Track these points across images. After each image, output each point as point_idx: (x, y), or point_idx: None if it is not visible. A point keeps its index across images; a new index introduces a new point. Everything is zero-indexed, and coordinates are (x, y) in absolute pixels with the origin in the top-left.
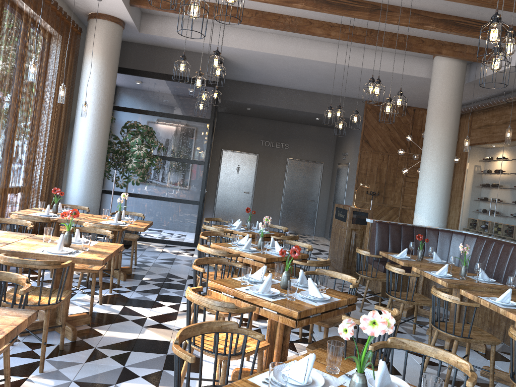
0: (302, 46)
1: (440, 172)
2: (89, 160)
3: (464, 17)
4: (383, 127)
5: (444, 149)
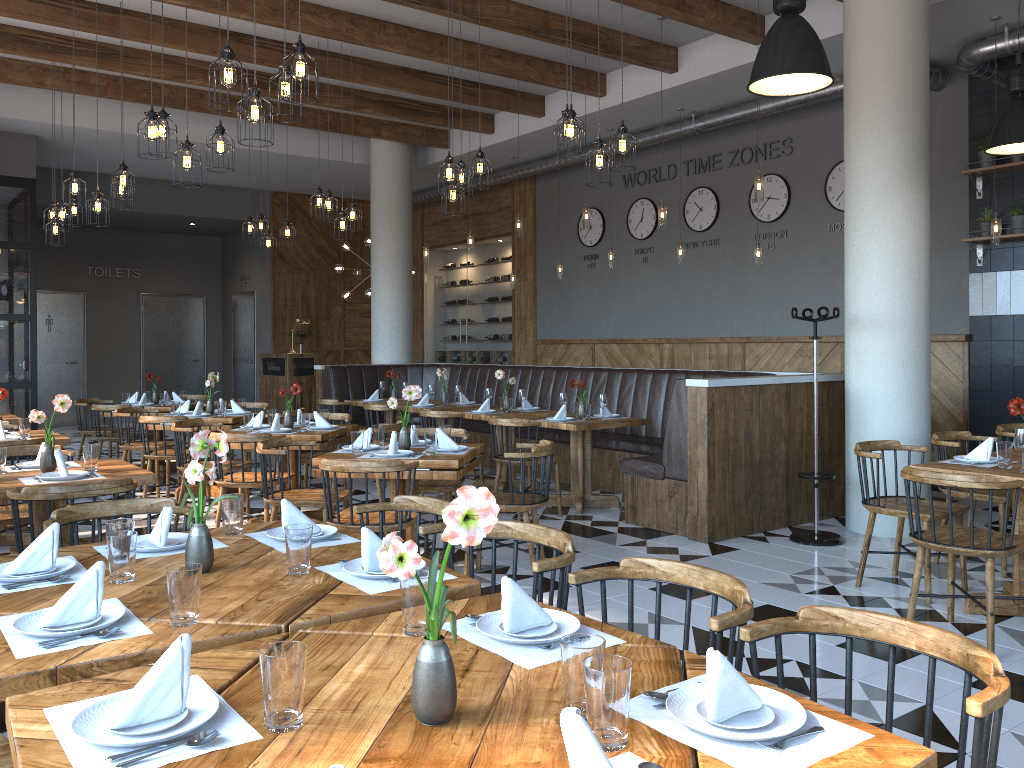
0: (180, 121)
1: (398, 291)
2: None
3: (406, 98)
4: (302, 231)
5: (399, 262)
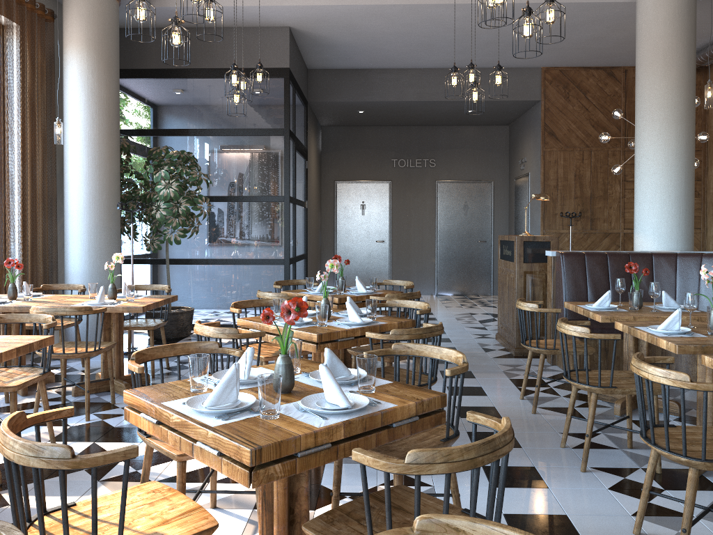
0: None
1: (671, 155)
2: (91, 214)
3: None
4: (576, 106)
5: (673, 116)
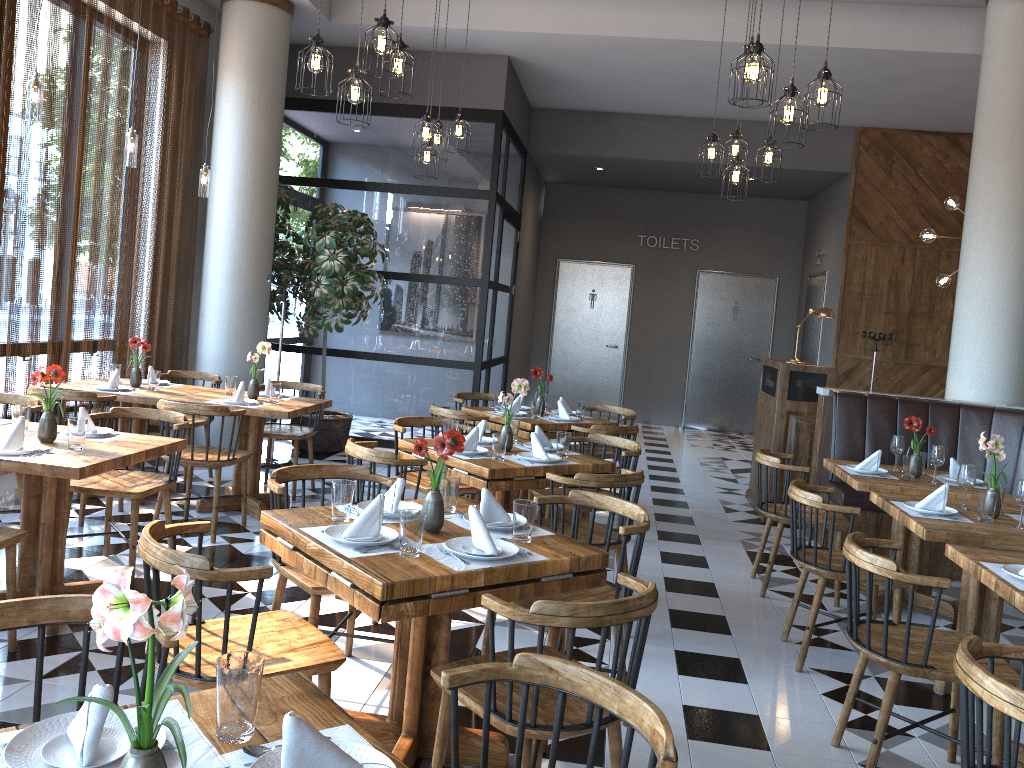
0: (670, 11)
1: (1006, 273)
2: (234, 285)
3: None
4: (900, 185)
5: (1015, 219)
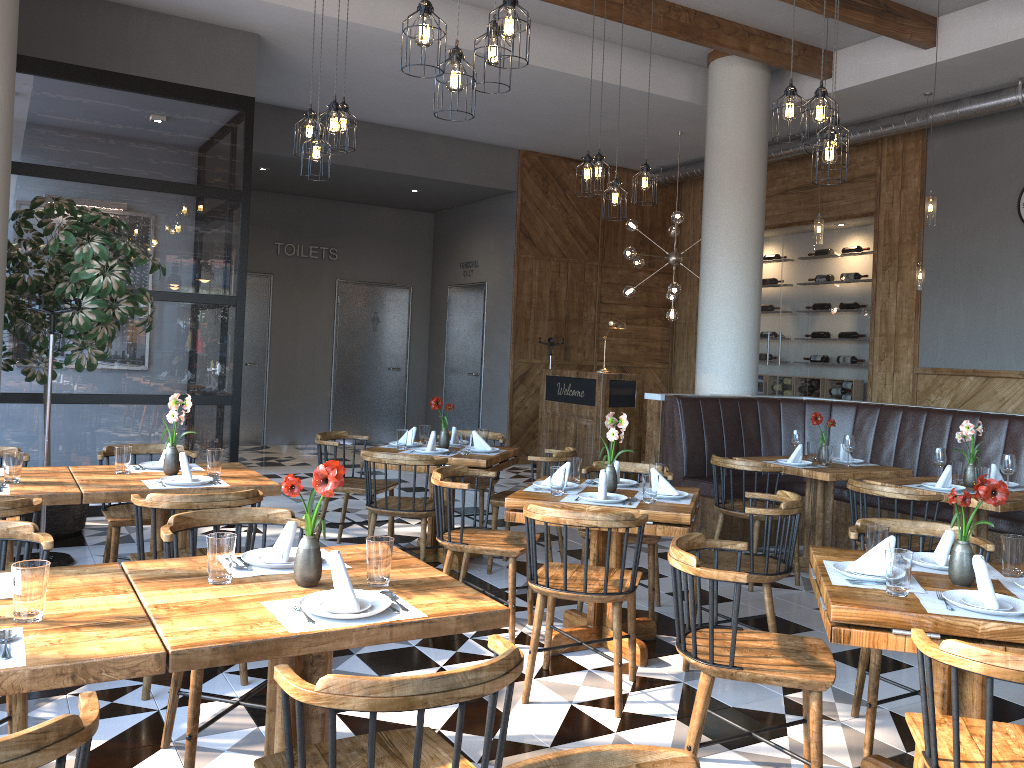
0: (461, 20)
1: (747, 287)
2: None
3: None
4: (554, 205)
5: (751, 243)
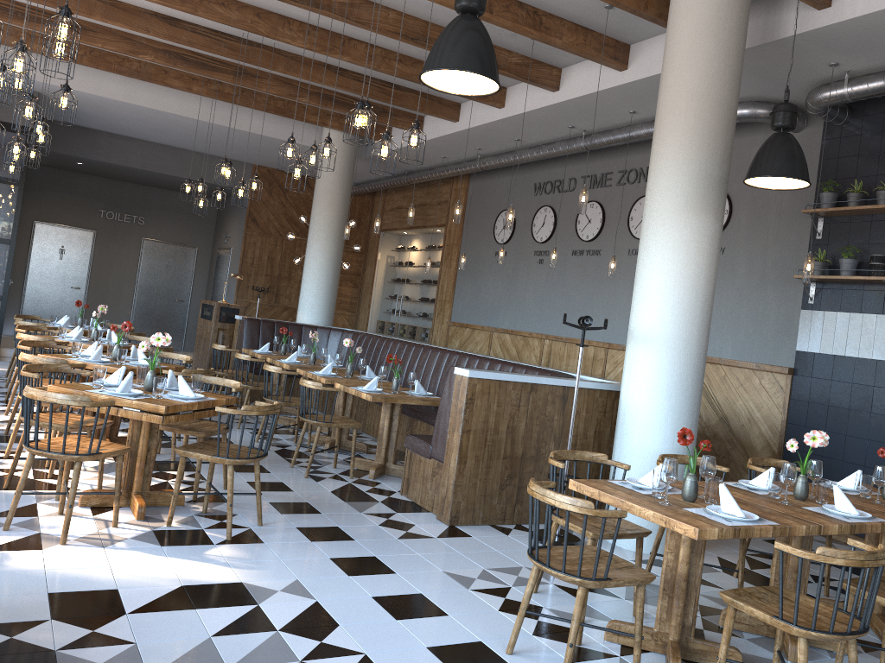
0: (157, 93)
1: (326, 261)
2: None
3: (341, 92)
4: (276, 202)
5: (331, 236)
